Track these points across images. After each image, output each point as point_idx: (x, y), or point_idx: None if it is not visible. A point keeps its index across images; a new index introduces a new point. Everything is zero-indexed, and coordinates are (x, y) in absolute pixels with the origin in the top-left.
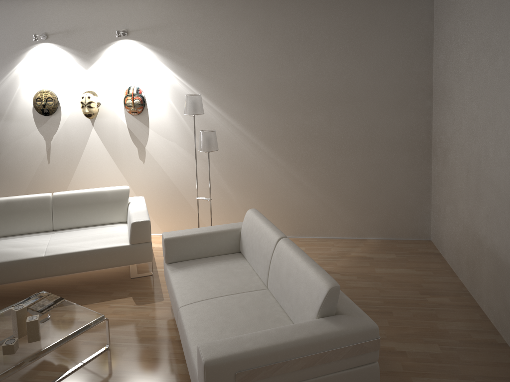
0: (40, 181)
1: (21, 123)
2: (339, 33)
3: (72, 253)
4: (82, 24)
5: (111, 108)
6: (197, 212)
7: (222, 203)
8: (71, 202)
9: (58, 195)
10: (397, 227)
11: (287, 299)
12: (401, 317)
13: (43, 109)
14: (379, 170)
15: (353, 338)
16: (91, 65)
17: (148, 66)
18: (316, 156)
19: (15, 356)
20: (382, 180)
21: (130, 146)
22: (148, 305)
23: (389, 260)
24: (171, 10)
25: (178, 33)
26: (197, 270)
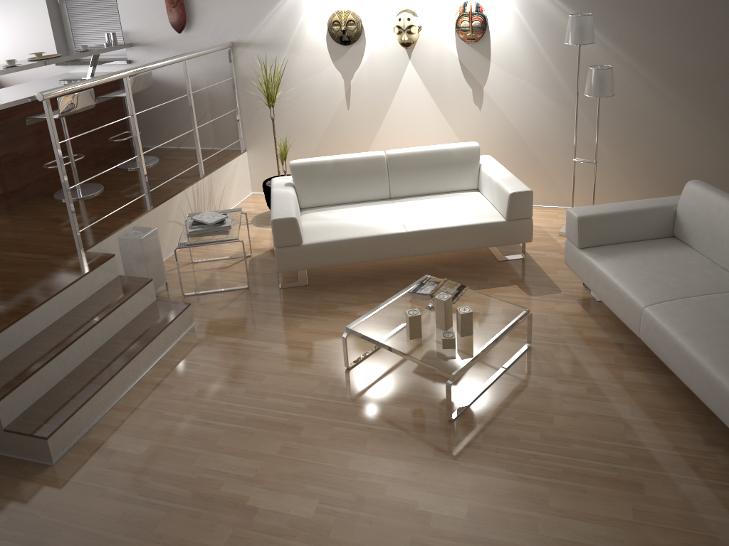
0: (336, 132)
1: (311, 55)
2: None
3: (438, 230)
4: None
5: (436, 34)
6: (573, 179)
7: (591, 165)
8: (411, 163)
9: (393, 154)
10: None
11: None
12: None
13: (342, 37)
14: None
15: None
16: None
17: None
18: None
19: (458, 351)
20: None
21: (461, 87)
22: (544, 296)
23: None
24: None
25: None
26: (634, 260)
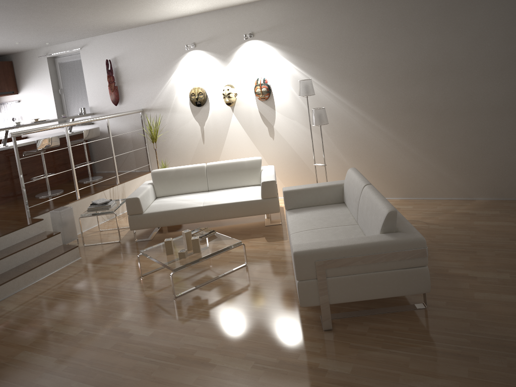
0: (198, 158)
1: (182, 113)
2: (434, 11)
3: (221, 205)
4: (219, 32)
5: (245, 97)
6: (316, 176)
7: (339, 170)
8: (219, 169)
9: (210, 164)
10: (506, 188)
11: (366, 227)
12: (483, 255)
13: (196, 102)
14: (483, 135)
15: (404, 246)
16: (228, 64)
17: (271, 60)
18: (420, 125)
19: (186, 259)
20: (486, 144)
21: (261, 127)
22: (275, 242)
23: (490, 215)
24: (285, 12)
25: (292, 30)
26: (307, 213)
